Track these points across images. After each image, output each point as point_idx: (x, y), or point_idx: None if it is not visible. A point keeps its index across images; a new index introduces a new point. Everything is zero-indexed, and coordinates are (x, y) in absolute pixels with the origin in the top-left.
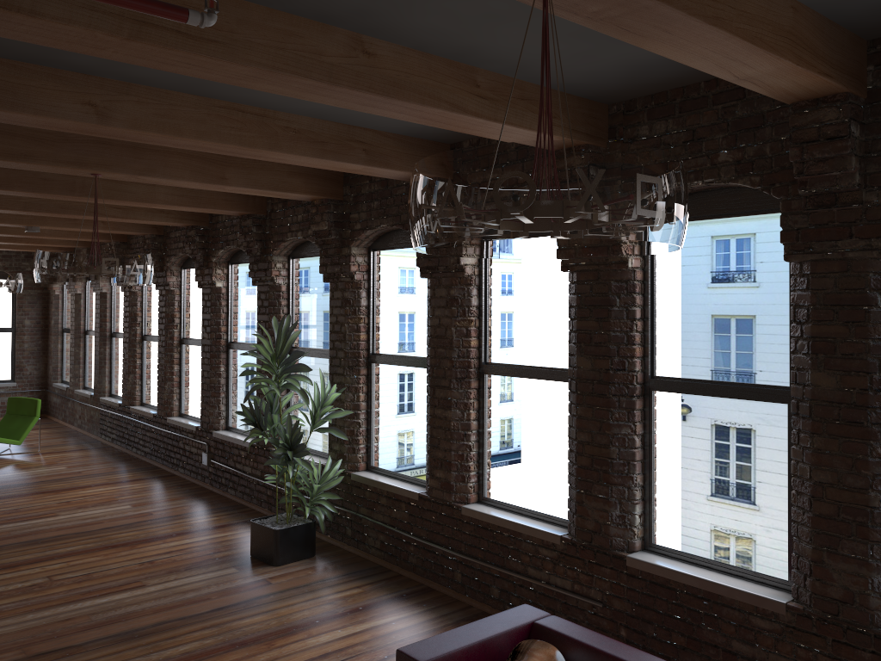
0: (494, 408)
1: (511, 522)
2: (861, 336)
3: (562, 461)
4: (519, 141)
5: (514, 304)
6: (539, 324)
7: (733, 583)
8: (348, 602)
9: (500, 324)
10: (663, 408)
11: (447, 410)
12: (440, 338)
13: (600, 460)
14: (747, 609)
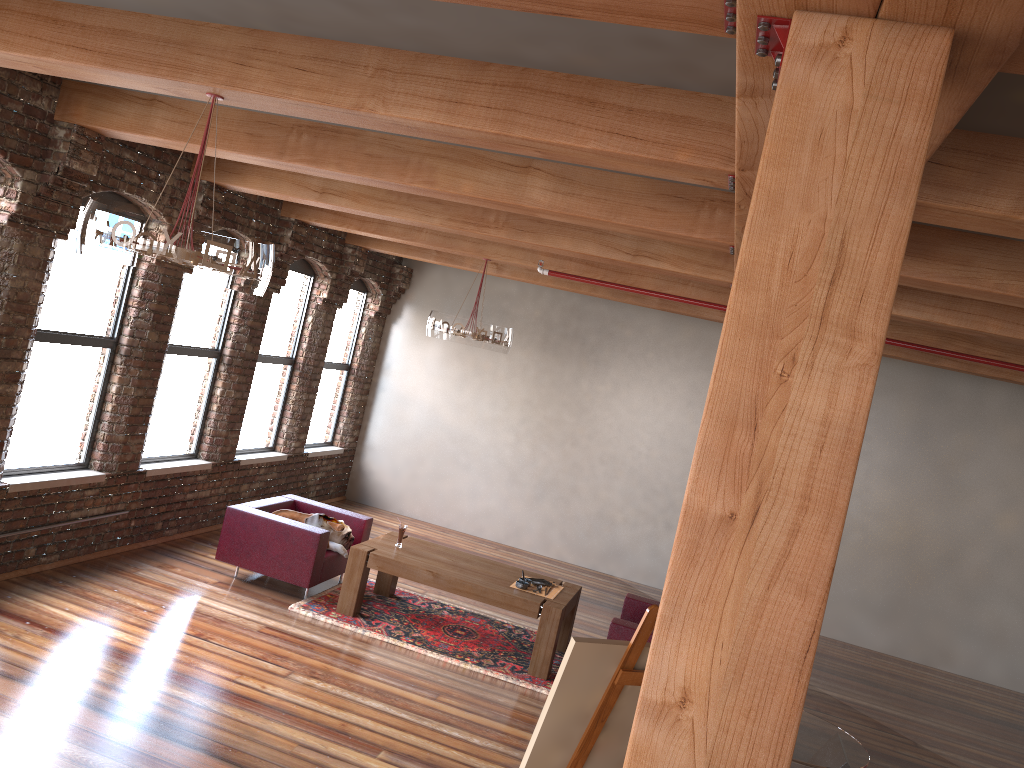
0: (32, 375)
1: (65, 479)
2: (263, 328)
3: (88, 415)
4: (252, 190)
5: (72, 272)
6: (92, 295)
7: (189, 463)
8: (9, 628)
9: (53, 290)
10: (164, 365)
11: (12, 384)
12: (23, 304)
13: (147, 408)
14: (197, 473)
